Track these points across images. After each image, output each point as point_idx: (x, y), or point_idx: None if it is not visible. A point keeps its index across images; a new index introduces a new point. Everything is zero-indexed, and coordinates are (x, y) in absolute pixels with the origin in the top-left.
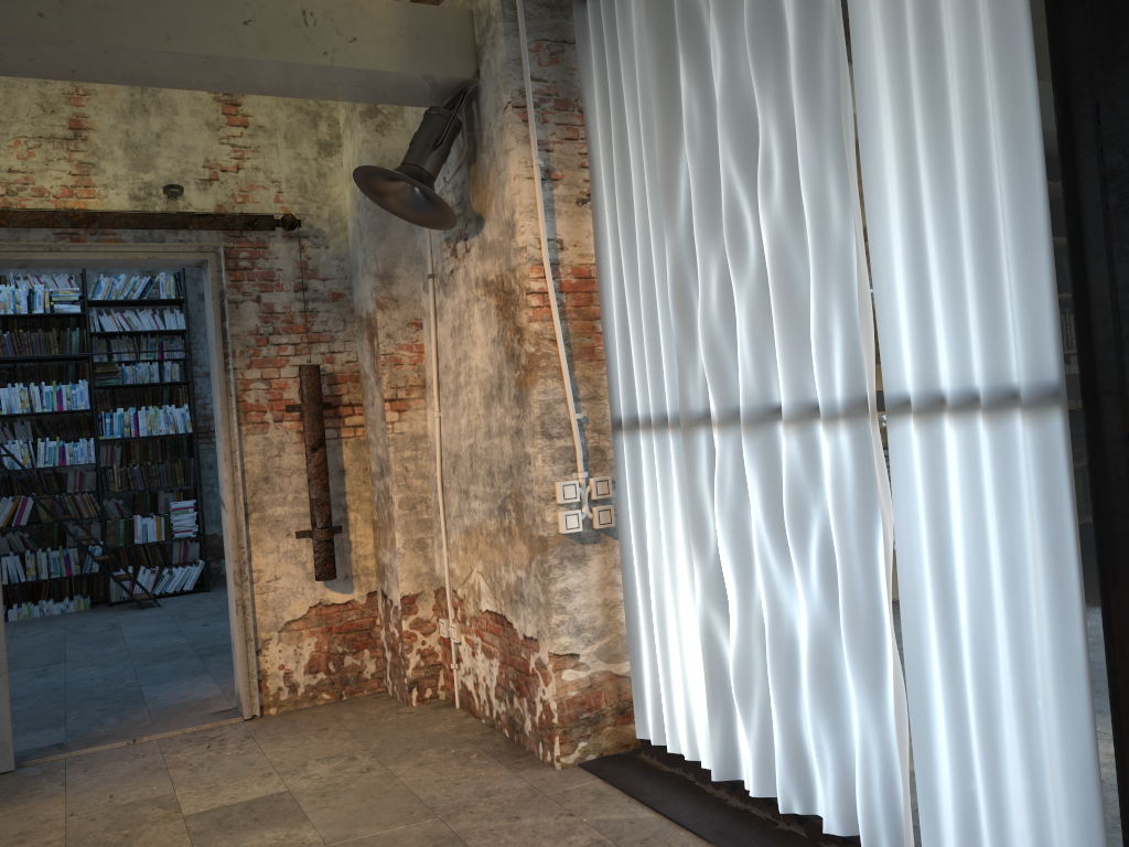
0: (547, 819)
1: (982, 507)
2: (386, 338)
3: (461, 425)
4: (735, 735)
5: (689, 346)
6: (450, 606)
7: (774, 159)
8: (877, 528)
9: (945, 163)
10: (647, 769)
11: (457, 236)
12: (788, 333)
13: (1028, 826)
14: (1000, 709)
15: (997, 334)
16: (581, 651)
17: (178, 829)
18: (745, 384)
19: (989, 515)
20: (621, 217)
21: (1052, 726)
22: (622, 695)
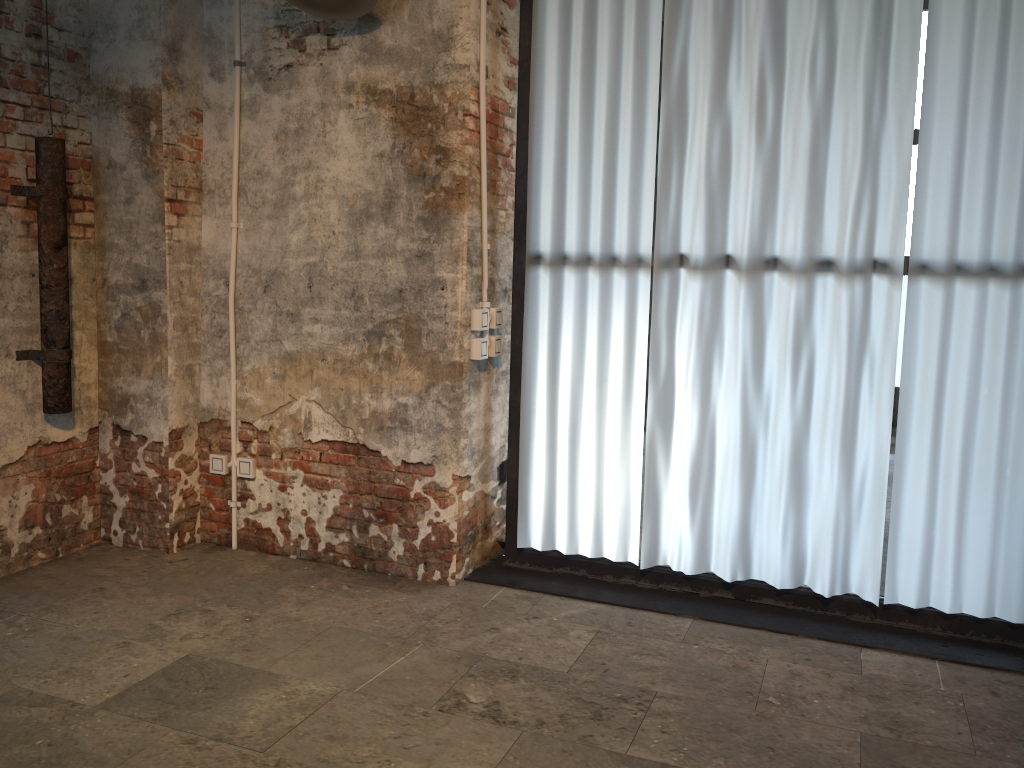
0: (524, 625)
1: (982, 344)
2: (170, 124)
3: (290, 240)
4: (658, 529)
5: (665, 197)
6: (235, 439)
7: (819, 56)
8: (864, 358)
9: (999, 99)
10: (532, 573)
11: (308, 28)
12: (811, 201)
13: (987, 551)
14: (970, 479)
15: (1022, 226)
16: (472, 473)
17: (121, 721)
18: (751, 237)
19: (986, 349)
20: (583, 63)
21: (1021, 484)
22: (487, 512)
